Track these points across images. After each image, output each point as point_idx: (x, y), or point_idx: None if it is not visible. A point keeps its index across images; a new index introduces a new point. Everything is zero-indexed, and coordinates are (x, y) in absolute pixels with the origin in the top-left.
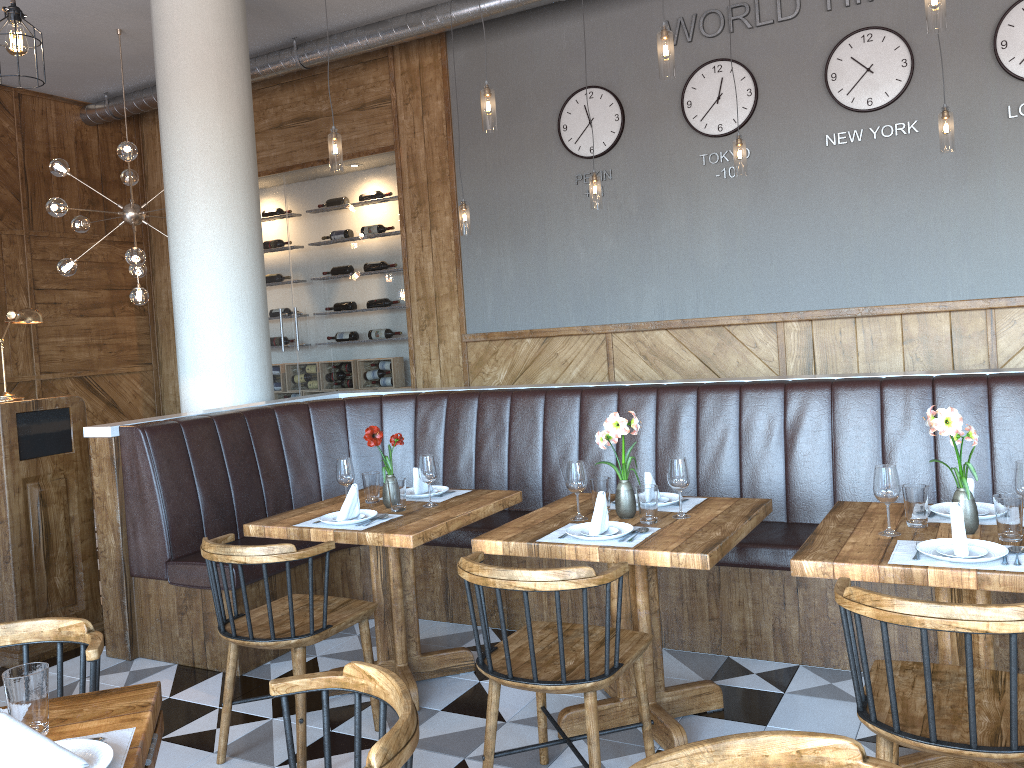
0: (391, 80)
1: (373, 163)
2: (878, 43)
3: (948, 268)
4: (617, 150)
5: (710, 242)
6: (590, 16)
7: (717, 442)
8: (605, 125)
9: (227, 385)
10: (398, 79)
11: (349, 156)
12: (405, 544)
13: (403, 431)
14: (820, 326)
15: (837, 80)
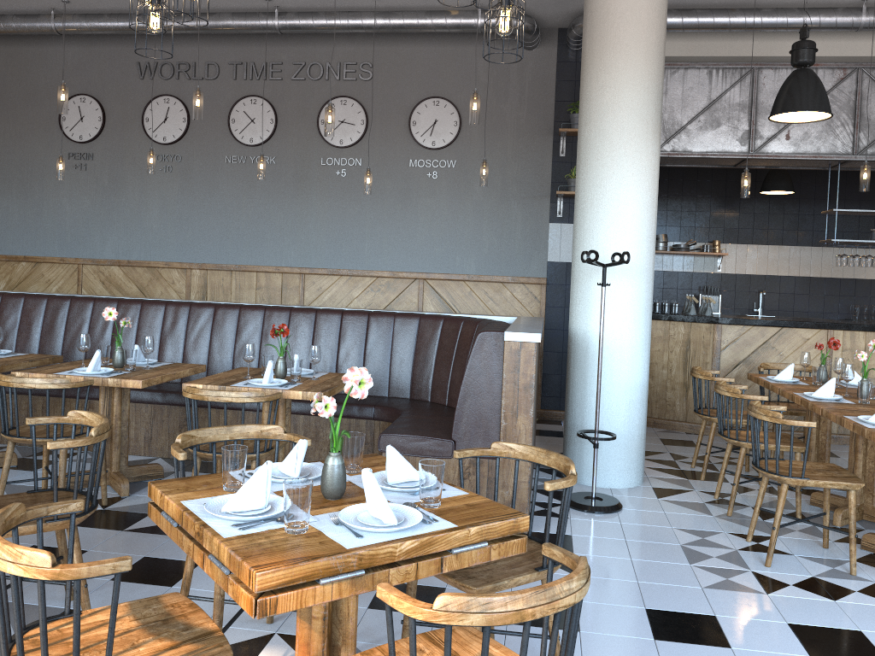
0: None
1: None
2: (259, 106)
3: (284, 247)
4: (99, 141)
5: (152, 212)
6: (89, 46)
7: (76, 330)
8: (92, 122)
9: None
10: None
11: None
12: None
13: None
14: (212, 274)
15: (235, 123)
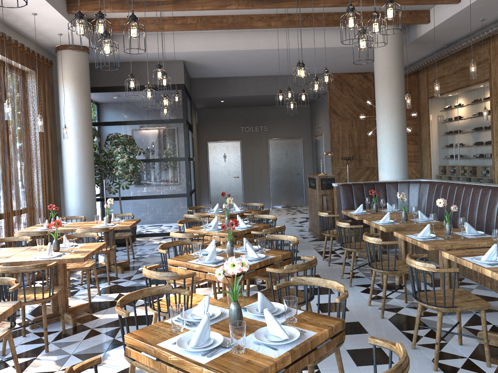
0: (488, 51)
1: (483, 85)
2: None
3: None
4: None
5: None
6: None
7: (491, 208)
8: None
9: (387, 174)
10: (491, 50)
11: (474, 83)
12: (356, 218)
13: (424, 193)
14: None
15: None
